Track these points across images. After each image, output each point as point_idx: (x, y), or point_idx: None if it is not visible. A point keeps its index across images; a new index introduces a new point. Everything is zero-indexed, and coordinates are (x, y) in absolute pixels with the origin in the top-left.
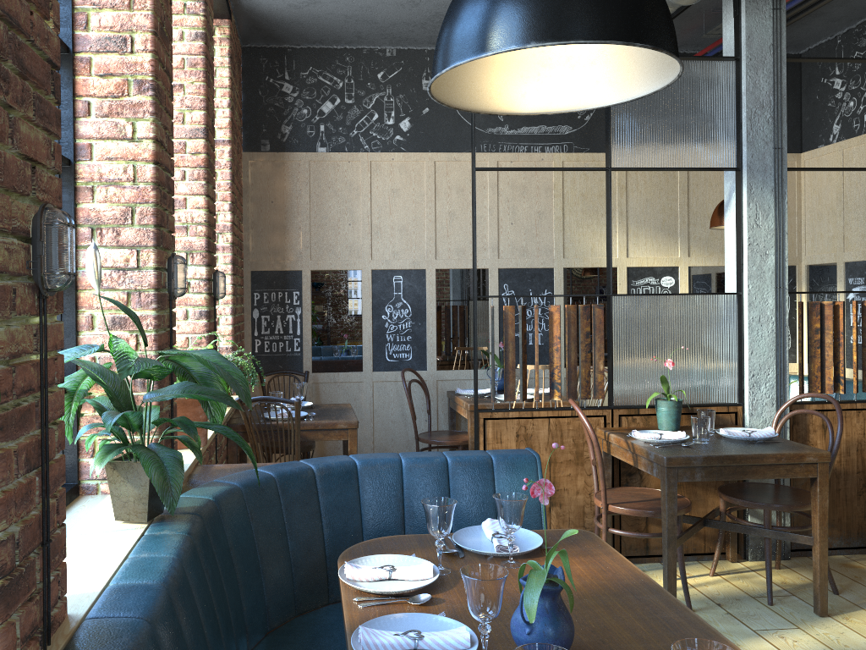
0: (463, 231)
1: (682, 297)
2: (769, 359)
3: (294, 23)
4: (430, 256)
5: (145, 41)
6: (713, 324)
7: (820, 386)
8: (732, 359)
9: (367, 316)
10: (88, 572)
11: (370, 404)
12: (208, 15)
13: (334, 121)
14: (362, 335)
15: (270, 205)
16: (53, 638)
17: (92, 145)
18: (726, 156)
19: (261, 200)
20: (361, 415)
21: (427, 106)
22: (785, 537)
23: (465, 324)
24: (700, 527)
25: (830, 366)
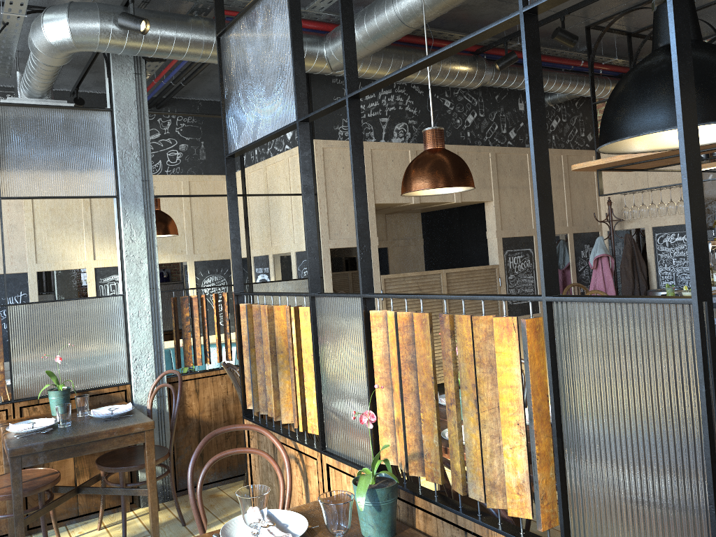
0: None
1: (75, 301)
2: (148, 345)
3: None
4: None
5: None
6: (104, 321)
7: (194, 360)
8: (122, 347)
9: None
10: None
11: None
12: None
13: None
14: None
15: None
16: None
17: None
18: (108, 186)
19: None
20: None
21: None
22: (130, 492)
23: None
24: (72, 496)
25: (199, 344)
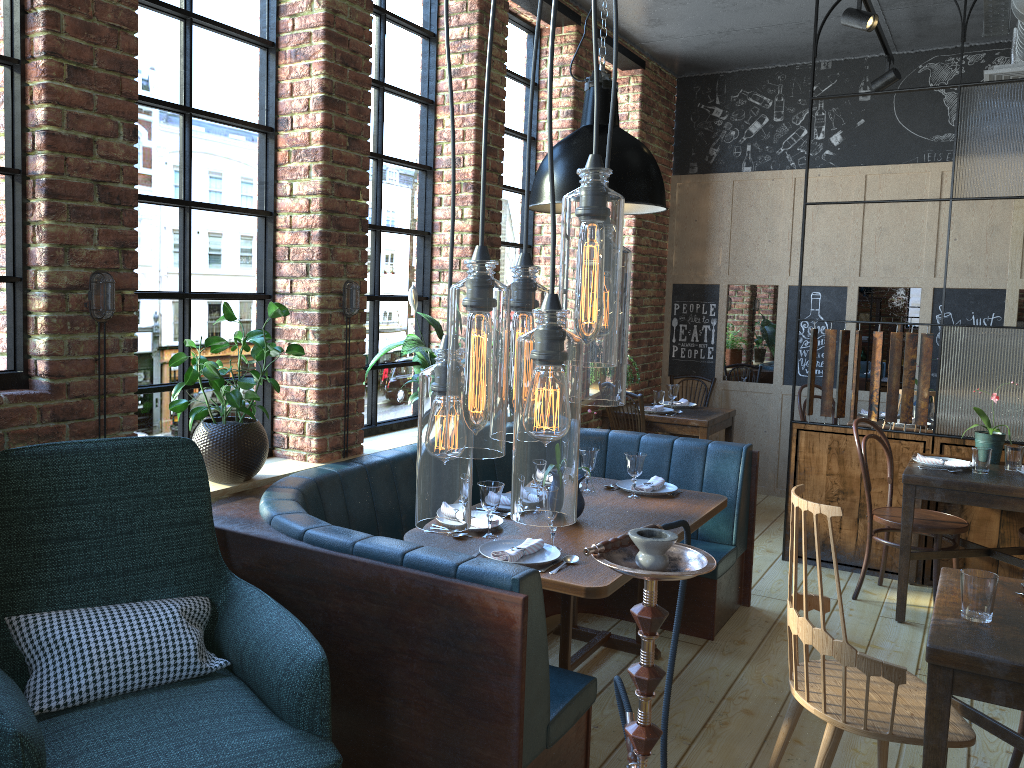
0: (894, 248)
1: None
2: None
3: (712, 57)
4: (852, 273)
5: (469, 159)
6: None
7: None
8: None
9: (780, 331)
10: (388, 445)
11: (778, 415)
12: (580, 94)
13: (761, 140)
14: (774, 349)
15: (693, 223)
16: (350, 456)
17: (441, 222)
18: None
19: (686, 219)
20: (768, 425)
21: (862, 117)
22: None
23: (888, 345)
24: (978, 555)
25: None
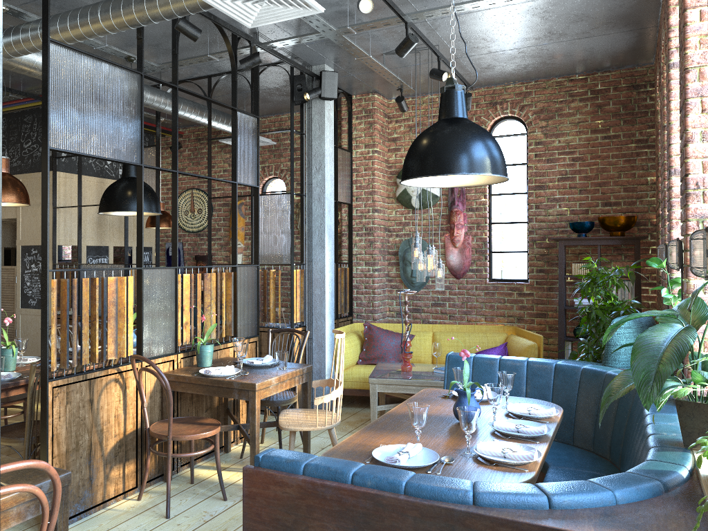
0: None
1: None
2: None
3: None
4: None
5: None
6: None
7: None
8: None
9: None
10: None
11: None
12: None
13: None
14: None
15: None
16: None
17: None
18: None
19: None
20: None
21: None
22: None
23: None
24: None
25: None
